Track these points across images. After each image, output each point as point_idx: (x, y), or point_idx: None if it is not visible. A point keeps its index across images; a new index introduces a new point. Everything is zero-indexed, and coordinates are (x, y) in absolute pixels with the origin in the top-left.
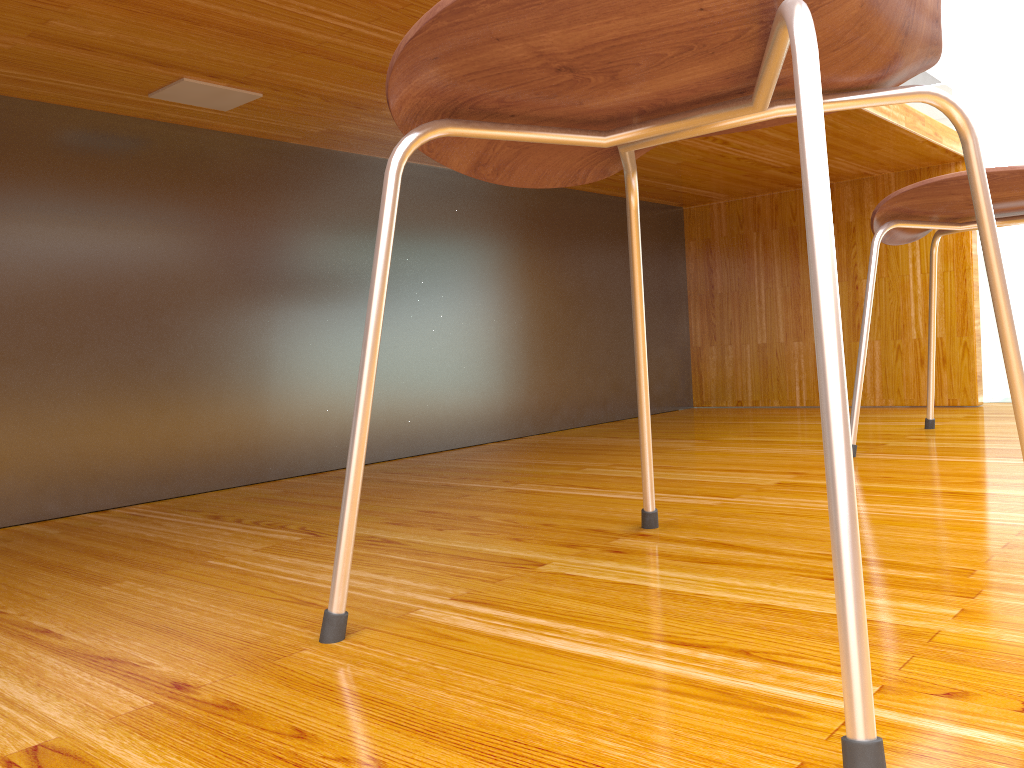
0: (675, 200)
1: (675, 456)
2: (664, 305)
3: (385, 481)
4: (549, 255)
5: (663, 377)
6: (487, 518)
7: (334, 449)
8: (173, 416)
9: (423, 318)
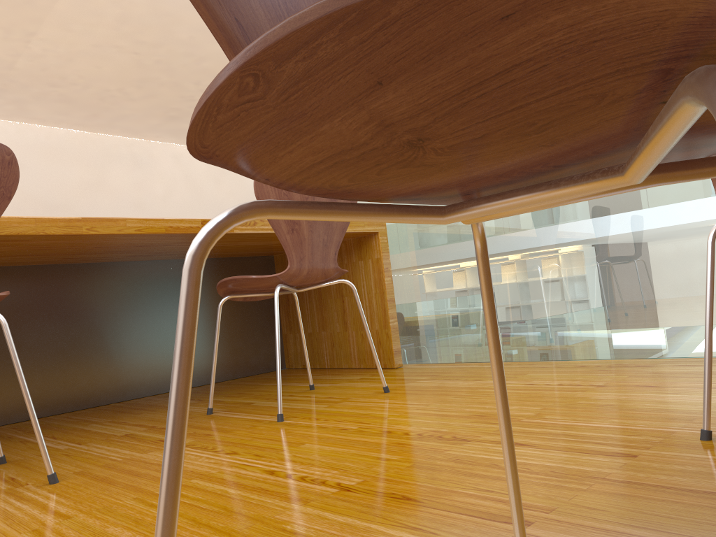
0: (258, 254)
1: (150, 414)
2: (258, 312)
3: None
4: (160, 297)
5: (258, 354)
6: None
7: None
8: None
9: (63, 342)
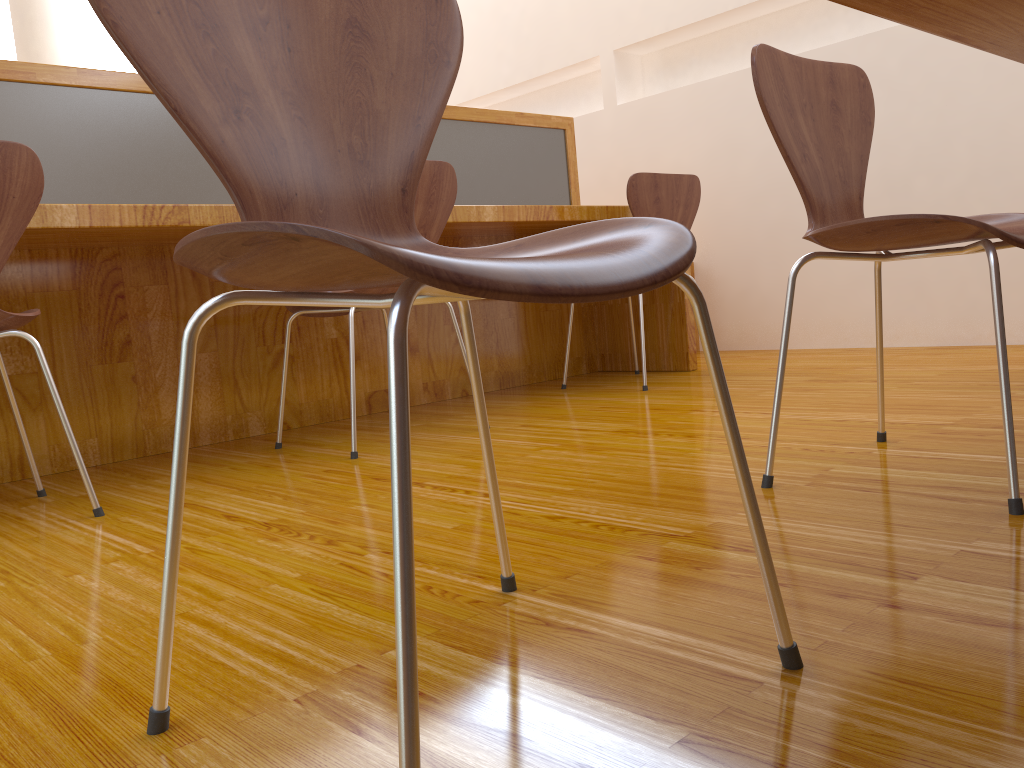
0: None
1: None
2: None
3: None
4: None
5: None
6: None
7: None
8: None
9: None
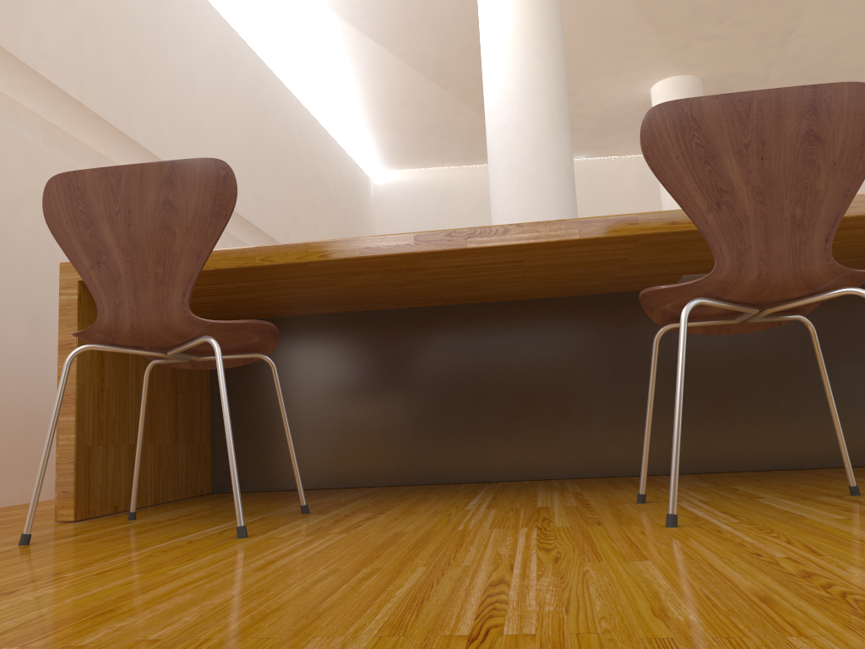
0: None
1: None
2: None
3: (817, 474)
4: None
5: None
6: (801, 487)
7: (812, 456)
8: (705, 431)
9: None
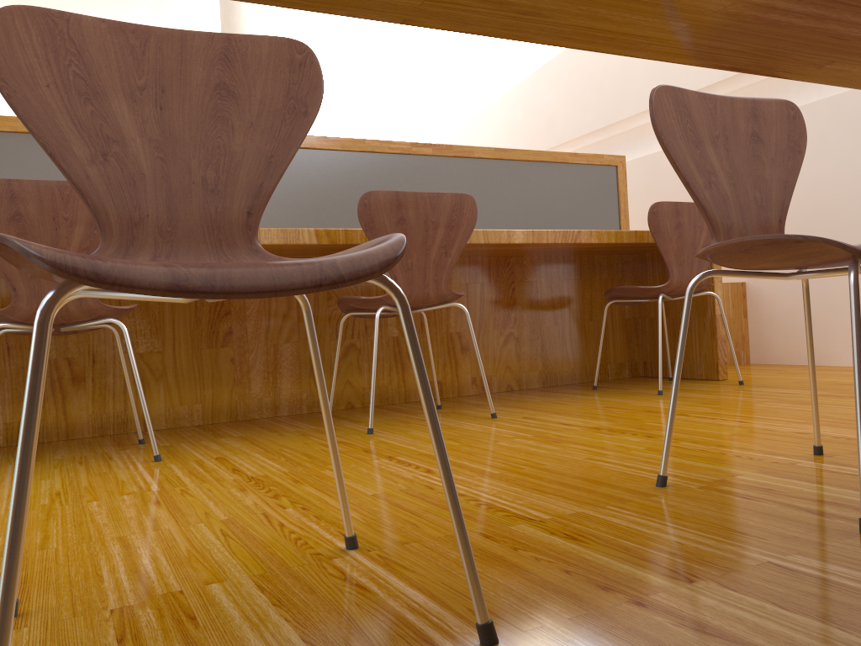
0: None
1: None
2: None
3: None
4: None
5: None
6: None
7: None
8: None
9: None
